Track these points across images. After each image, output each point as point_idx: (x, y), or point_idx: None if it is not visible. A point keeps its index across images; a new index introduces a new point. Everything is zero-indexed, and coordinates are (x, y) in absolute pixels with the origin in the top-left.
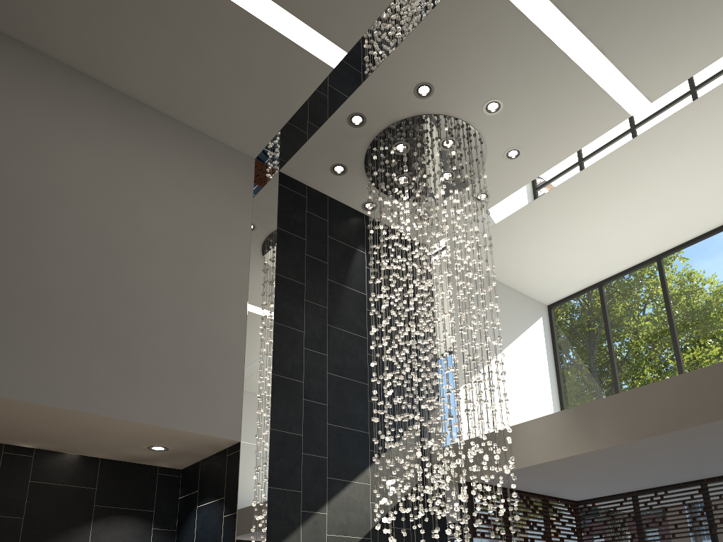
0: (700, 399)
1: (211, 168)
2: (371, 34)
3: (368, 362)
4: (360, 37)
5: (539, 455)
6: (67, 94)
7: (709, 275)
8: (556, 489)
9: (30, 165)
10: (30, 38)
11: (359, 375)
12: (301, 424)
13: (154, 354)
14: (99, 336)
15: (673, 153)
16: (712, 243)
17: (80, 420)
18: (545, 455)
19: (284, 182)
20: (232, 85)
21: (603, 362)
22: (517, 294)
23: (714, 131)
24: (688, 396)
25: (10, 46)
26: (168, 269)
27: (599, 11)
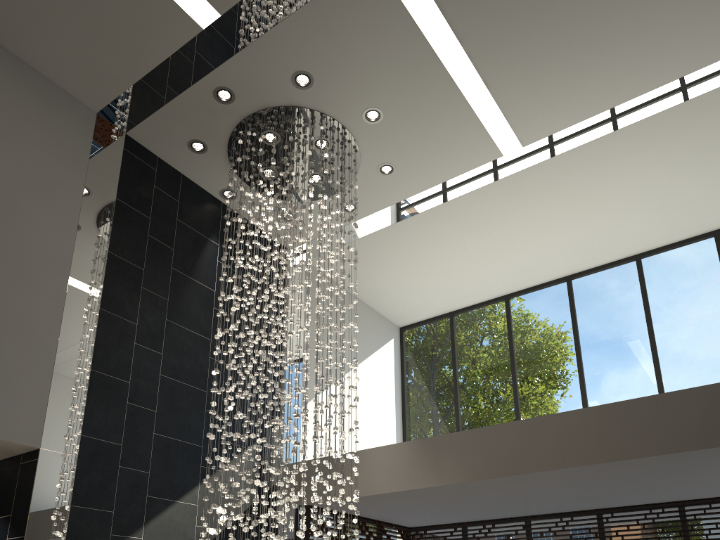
0: (541, 446)
1: (38, 111)
2: (250, 0)
3: (210, 367)
4: (238, 0)
5: (382, 485)
6: None
7: (550, 322)
8: (392, 516)
9: None
10: None
11: (197, 381)
12: (121, 432)
13: None
14: None
15: (535, 200)
16: (555, 291)
17: None
18: (388, 485)
19: (131, 148)
20: (75, 18)
21: (447, 391)
22: (372, 312)
23: (572, 187)
24: (530, 441)
25: None
26: None
27: (490, 42)
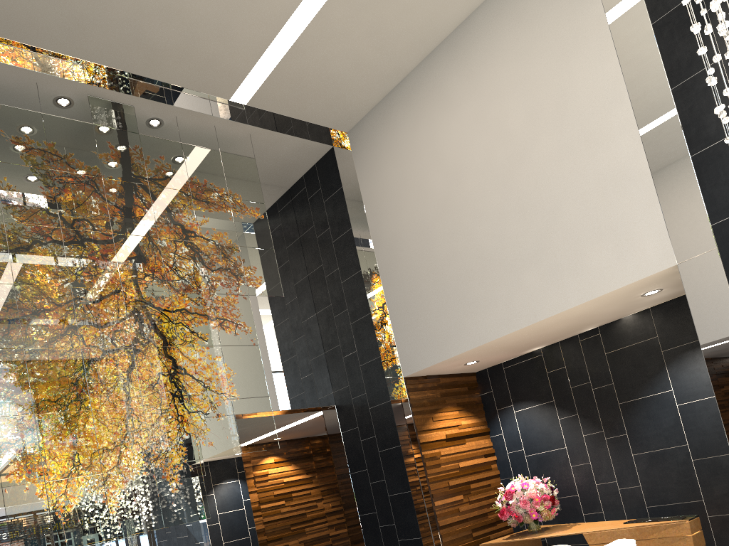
0: None
1: None
2: None
3: None
4: None
5: None
6: (431, 84)
7: None
8: None
9: (437, 167)
10: (397, 77)
11: None
12: None
13: (563, 238)
14: (521, 256)
15: None
16: None
17: (551, 322)
18: None
19: None
20: None
21: None
22: None
23: None
24: None
25: (397, 95)
26: (544, 148)
27: None
